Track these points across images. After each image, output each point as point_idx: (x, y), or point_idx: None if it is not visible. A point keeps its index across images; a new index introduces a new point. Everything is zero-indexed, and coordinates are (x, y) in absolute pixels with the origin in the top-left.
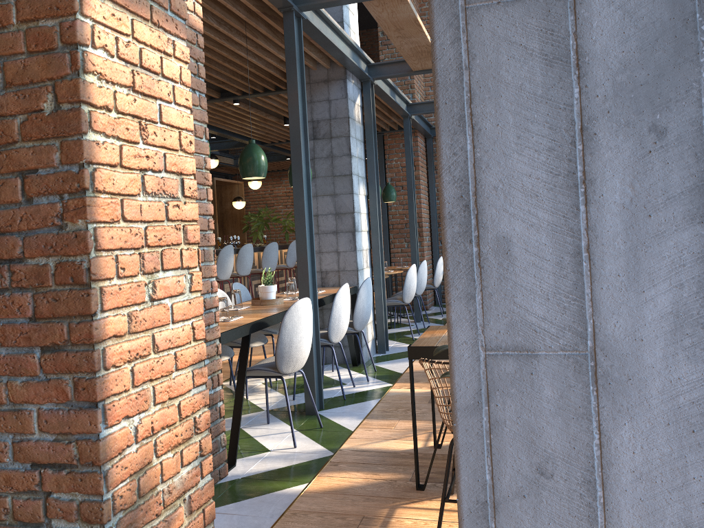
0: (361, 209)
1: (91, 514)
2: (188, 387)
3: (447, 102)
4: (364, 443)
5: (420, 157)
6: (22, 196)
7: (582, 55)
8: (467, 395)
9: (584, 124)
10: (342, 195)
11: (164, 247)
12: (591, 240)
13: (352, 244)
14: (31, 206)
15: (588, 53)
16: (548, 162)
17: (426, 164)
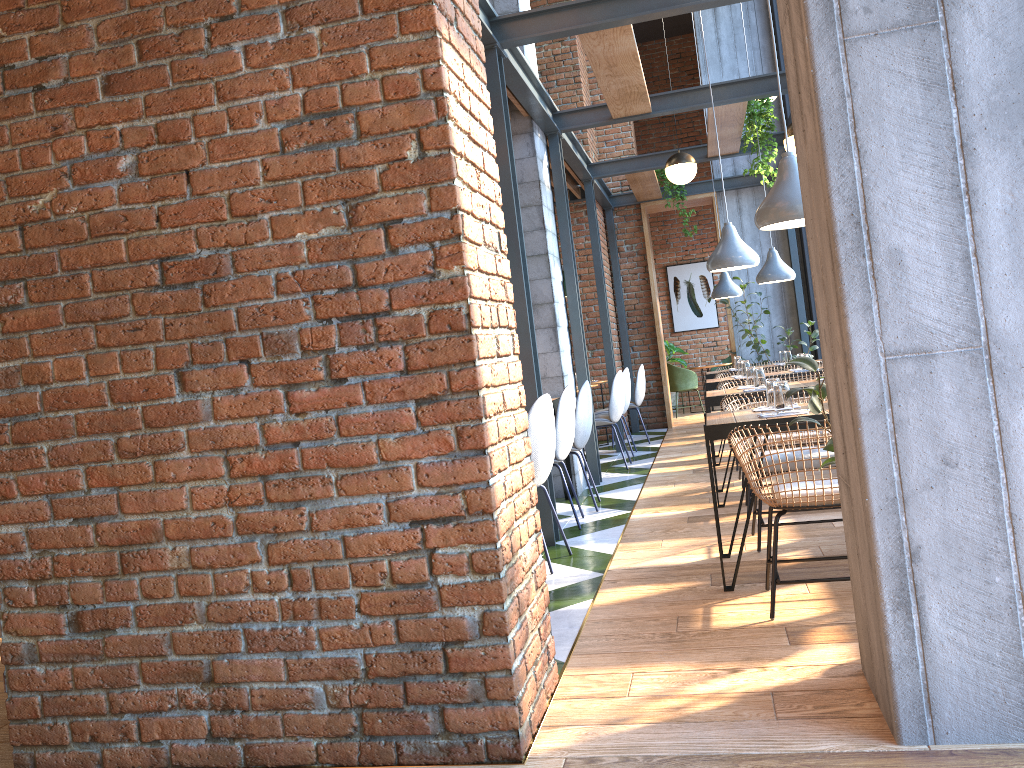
0: (560, 298)
1: (485, 563)
2: (523, 454)
3: (831, 128)
4: (634, 562)
5: (600, 235)
6: (385, 248)
7: (957, 79)
8: (869, 400)
9: (964, 140)
10: (536, 281)
11: (497, 303)
12: (977, 245)
13: (553, 343)
14: (399, 256)
15: (963, 77)
16: (932, 177)
17: (607, 245)
